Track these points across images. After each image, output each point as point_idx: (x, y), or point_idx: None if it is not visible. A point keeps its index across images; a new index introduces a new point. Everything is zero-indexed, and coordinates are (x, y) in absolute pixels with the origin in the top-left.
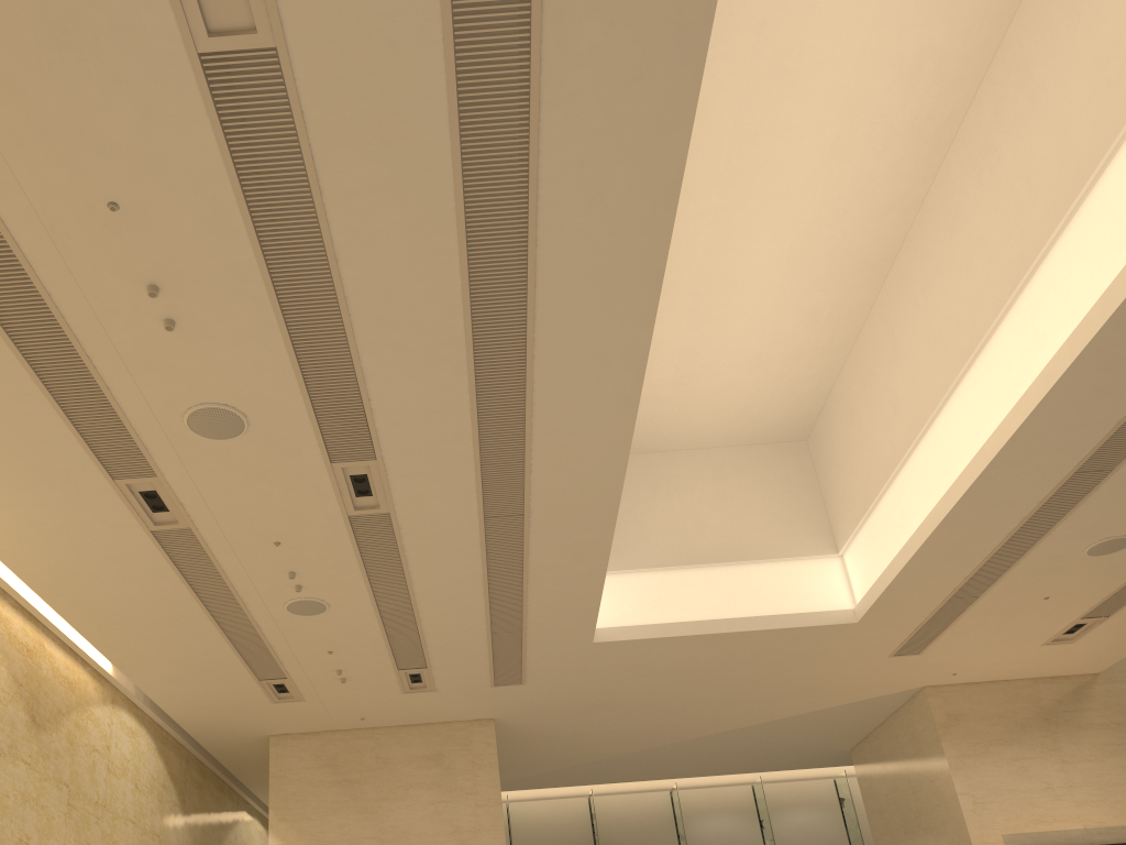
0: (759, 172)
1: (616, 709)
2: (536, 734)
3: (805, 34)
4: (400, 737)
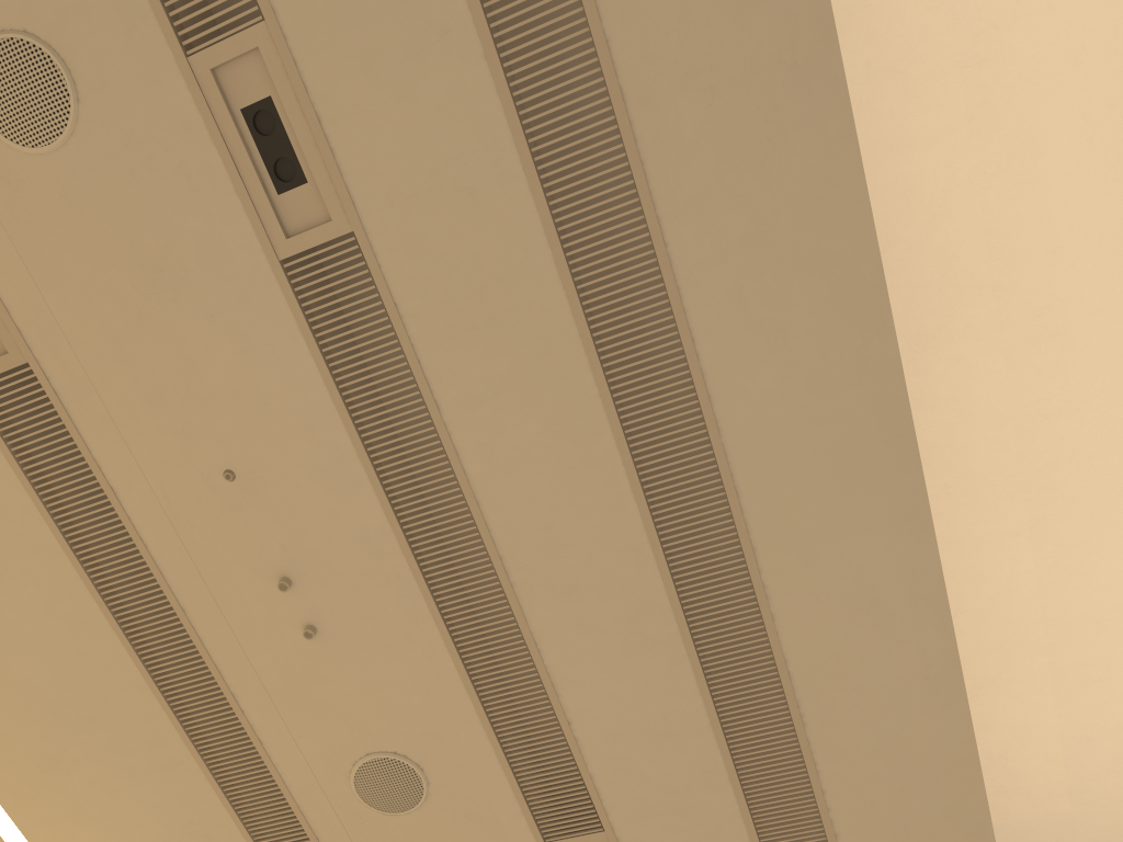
0: (1070, 463)
1: None
2: None
3: (1058, 284)
4: None
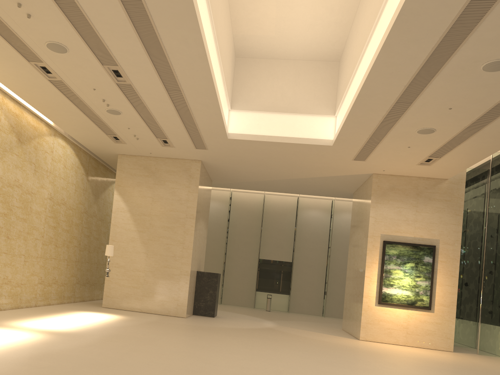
0: None
1: (248, 164)
2: (220, 168)
3: None
4: (165, 162)
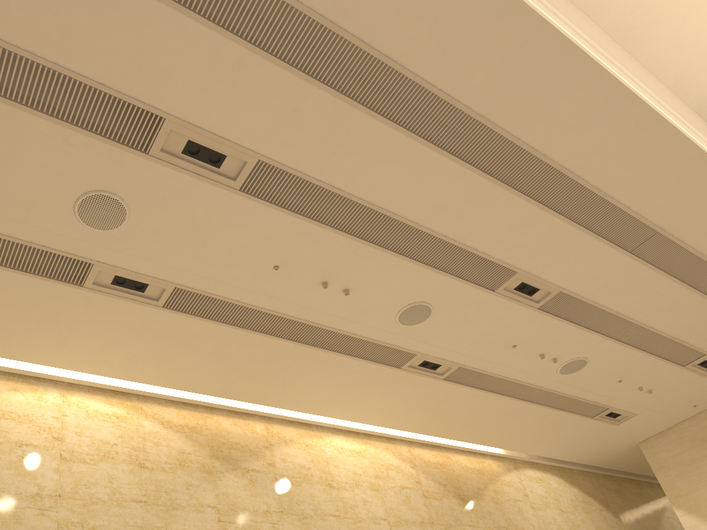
0: None
1: None
2: None
3: None
4: None
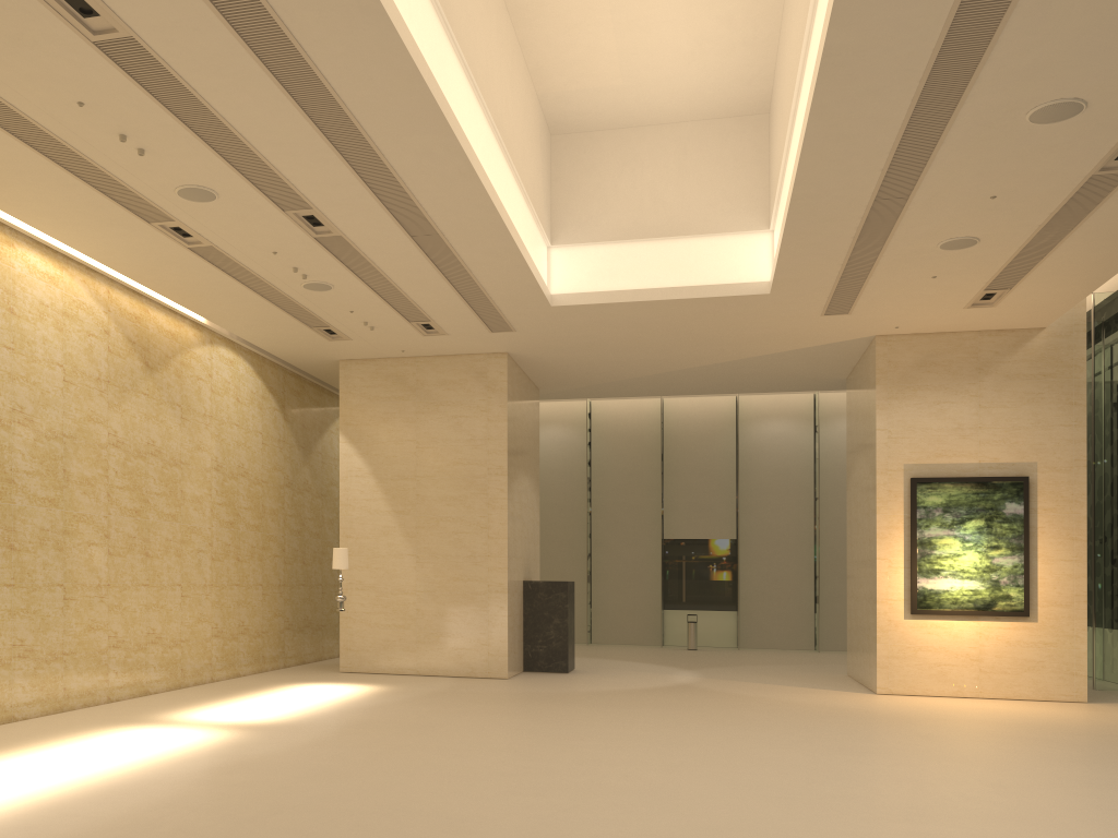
0: None
1: (605, 348)
2: (550, 363)
3: None
4: (435, 365)
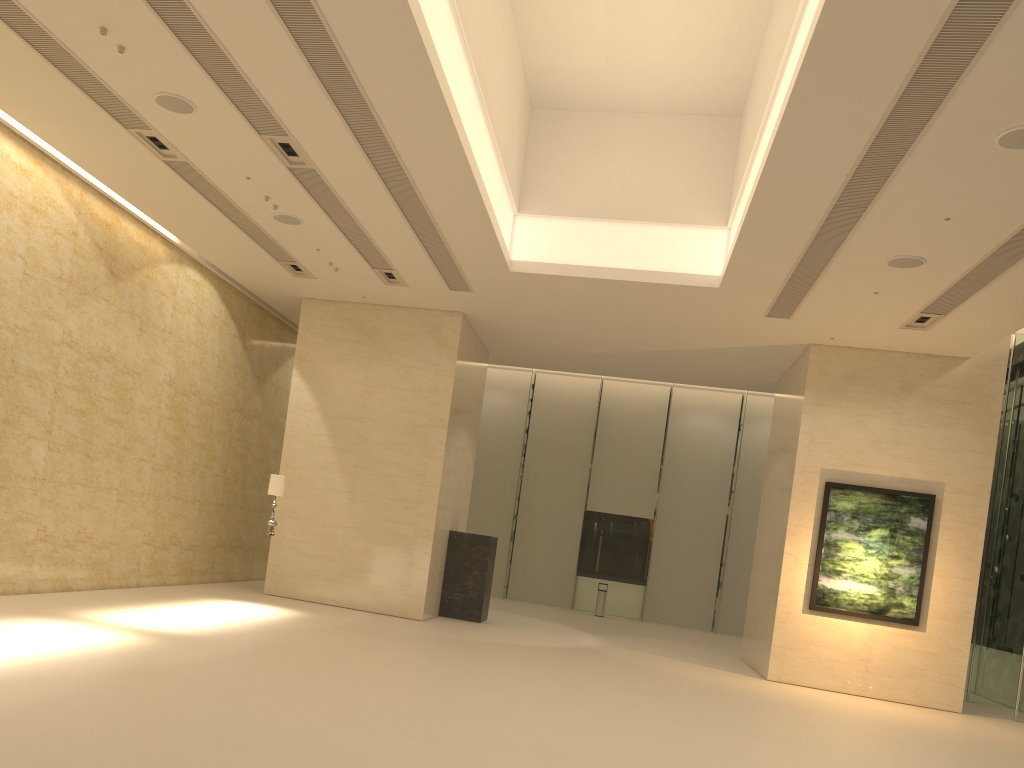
0: None
1: (555, 320)
2: (502, 328)
3: None
4: (393, 315)
